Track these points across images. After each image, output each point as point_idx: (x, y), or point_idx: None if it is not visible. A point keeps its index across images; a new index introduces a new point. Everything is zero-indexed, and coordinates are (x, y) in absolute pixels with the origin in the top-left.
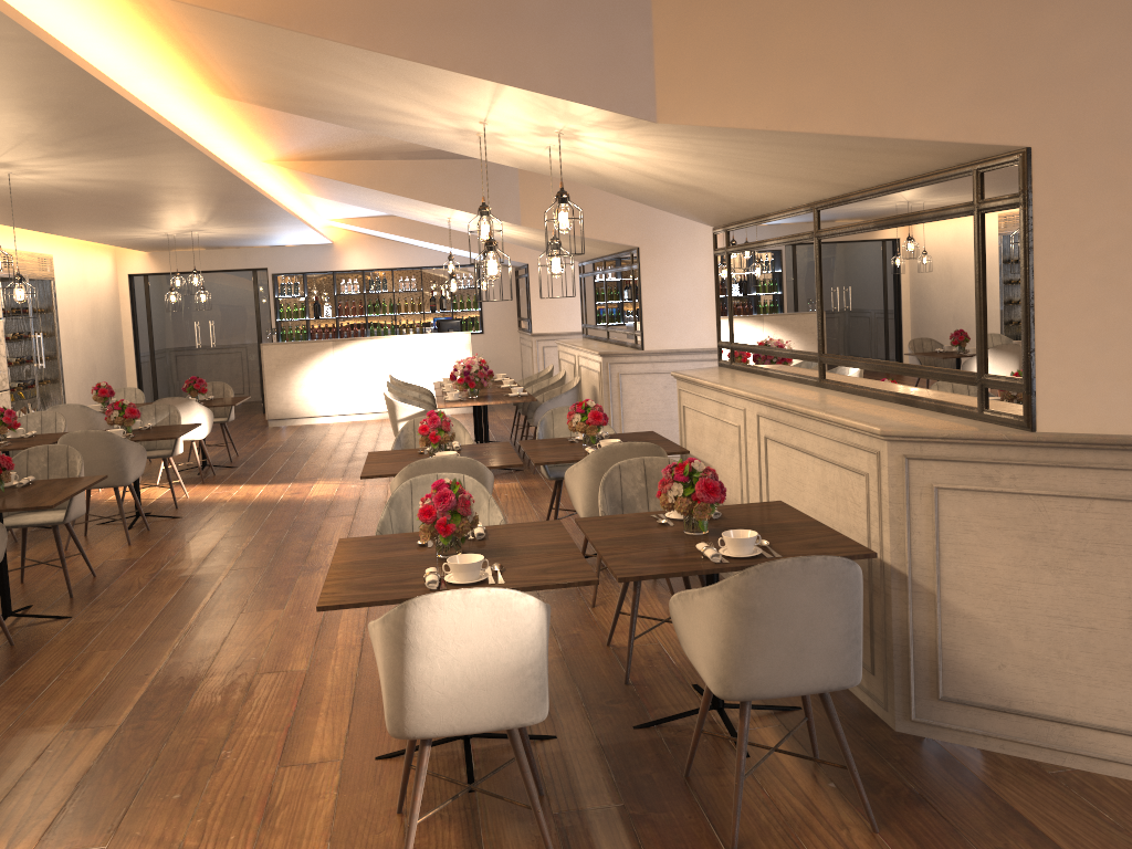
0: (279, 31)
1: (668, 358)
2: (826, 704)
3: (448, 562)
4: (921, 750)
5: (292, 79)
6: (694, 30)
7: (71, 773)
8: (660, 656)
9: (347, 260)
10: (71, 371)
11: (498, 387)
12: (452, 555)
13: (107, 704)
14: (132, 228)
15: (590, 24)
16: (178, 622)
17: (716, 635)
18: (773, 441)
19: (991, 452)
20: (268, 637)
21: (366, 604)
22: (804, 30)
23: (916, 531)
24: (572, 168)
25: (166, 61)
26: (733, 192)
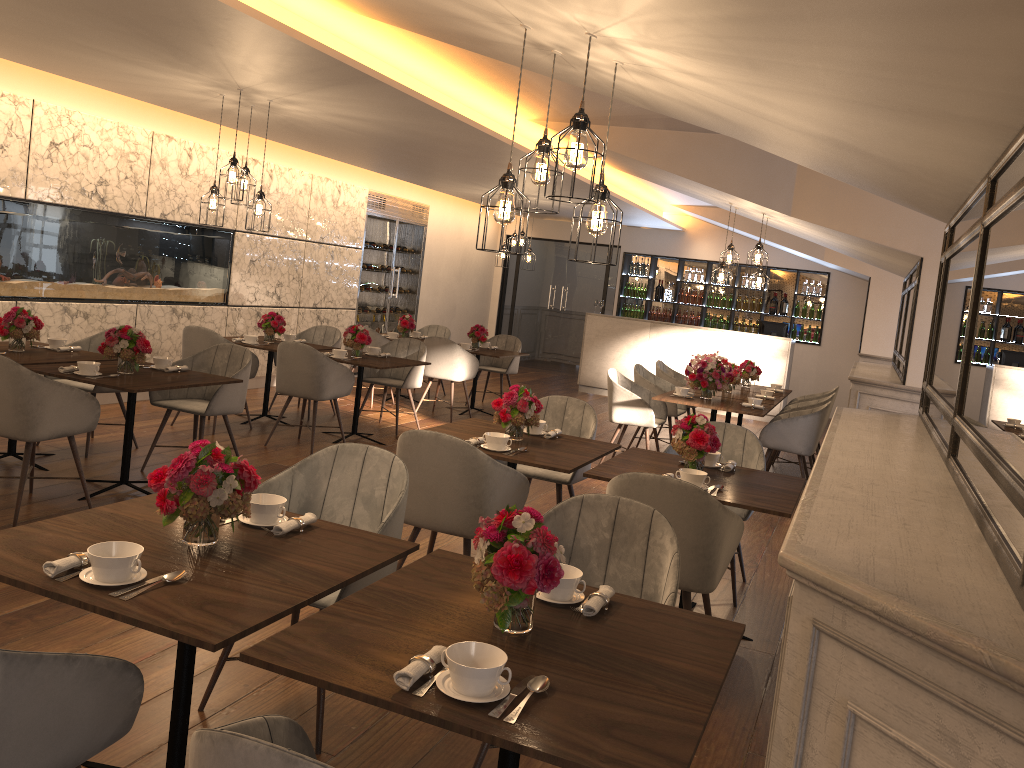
0: None
1: None
2: None
3: (90, 546)
4: None
5: None
6: None
7: None
8: None
9: (695, 249)
10: (427, 307)
11: (754, 396)
12: (192, 543)
13: None
14: (470, 185)
15: None
16: None
17: None
18: None
19: (965, 684)
20: None
21: None
22: None
23: None
24: (692, 109)
25: None
26: (883, 150)
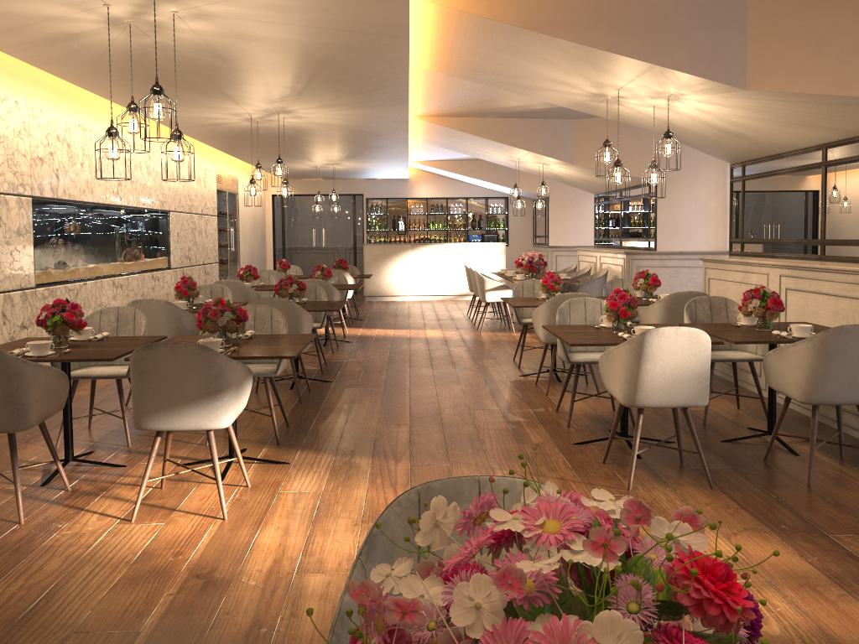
0: (530, 33)
1: (673, 257)
2: None
3: (635, 327)
4: None
5: (505, 61)
6: (775, 35)
7: (401, 439)
8: (718, 415)
9: (417, 190)
10: (243, 256)
11: (542, 275)
12: (623, 331)
13: (393, 416)
14: (300, 160)
15: (710, 31)
16: (400, 387)
17: (804, 367)
18: (792, 290)
19: None
20: (462, 395)
21: (596, 344)
22: (849, 36)
23: None
24: (655, 120)
25: (424, 50)
26: (765, 137)
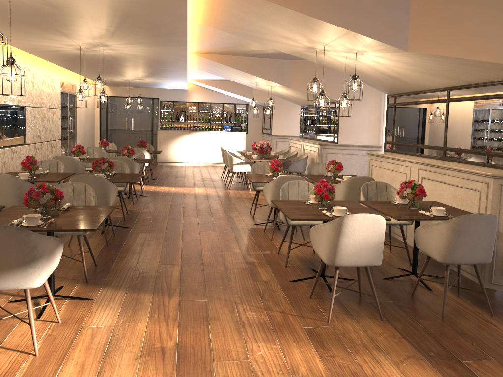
0: (270, 4)
1: (348, 148)
2: (476, 269)
3: (334, 208)
4: (497, 293)
5: (252, 21)
6: (428, 17)
7: (174, 277)
8: None
9: (192, 97)
10: (79, 134)
11: (268, 155)
12: (324, 208)
13: (170, 257)
14: (117, 75)
15: (387, 11)
16: (176, 233)
17: (443, 239)
18: (426, 179)
19: None
20: (217, 240)
21: (308, 220)
22: (475, 21)
23: (502, 212)
24: (345, 66)
25: (198, 10)
26: (413, 81)
